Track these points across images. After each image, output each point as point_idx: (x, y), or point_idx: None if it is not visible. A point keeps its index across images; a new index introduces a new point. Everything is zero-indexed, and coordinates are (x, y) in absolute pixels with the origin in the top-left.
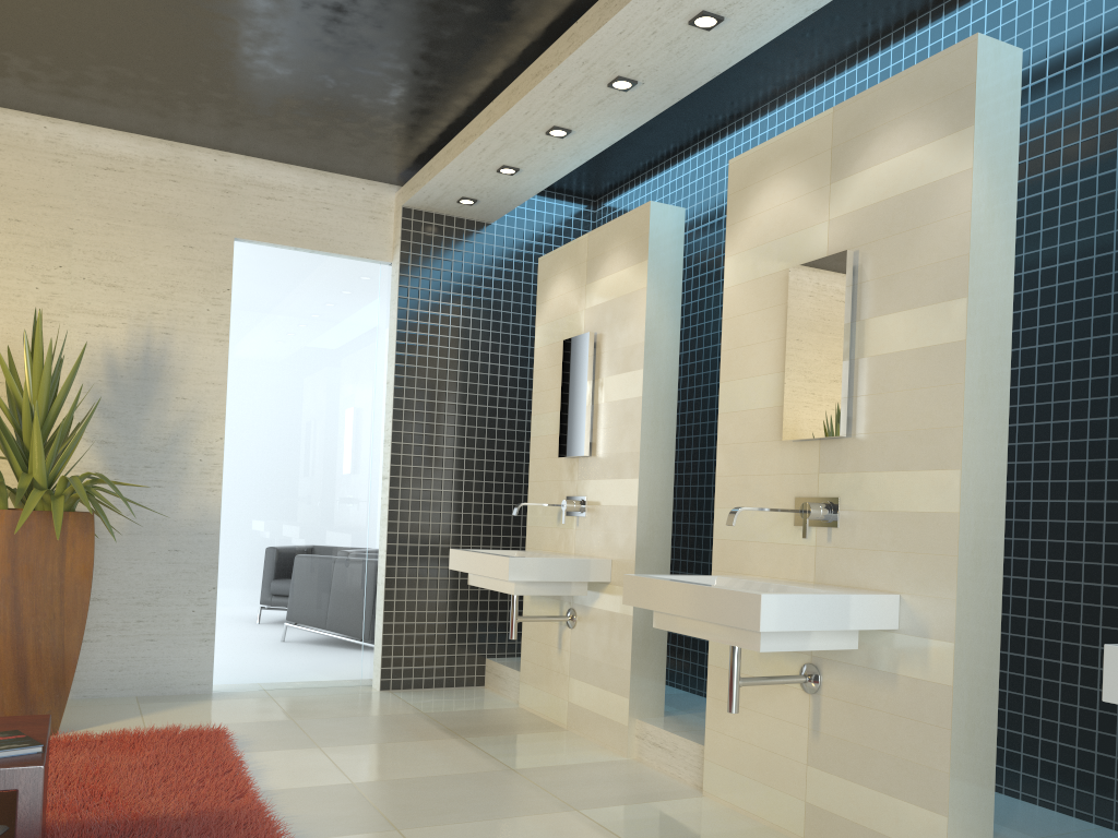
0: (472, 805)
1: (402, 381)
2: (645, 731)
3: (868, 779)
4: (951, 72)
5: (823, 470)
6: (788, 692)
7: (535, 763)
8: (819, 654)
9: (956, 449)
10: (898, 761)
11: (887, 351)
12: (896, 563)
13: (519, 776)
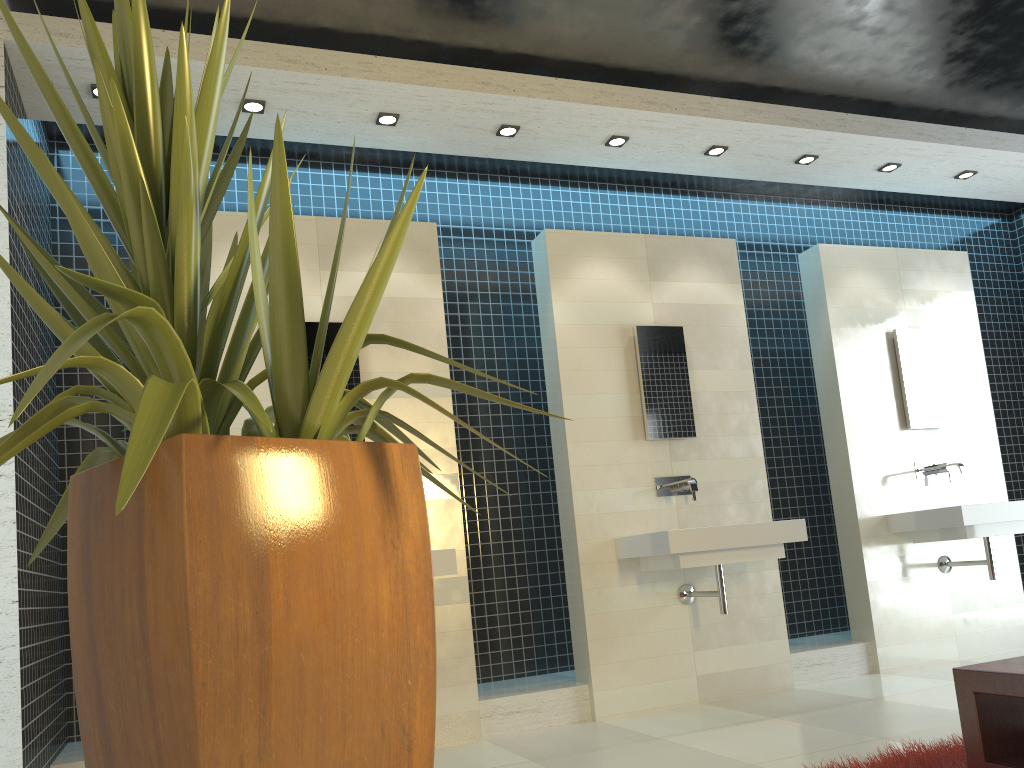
0: (663, 757)
1: (13, 317)
2: (493, 707)
3: (739, 639)
4: (723, 251)
5: (675, 459)
6: (670, 609)
7: (505, 757)
8: (691, 576)
9: (759, 446)
10: (755, 620)
11: (709, 390)
12: (735, 510)
13: (556, 757)
